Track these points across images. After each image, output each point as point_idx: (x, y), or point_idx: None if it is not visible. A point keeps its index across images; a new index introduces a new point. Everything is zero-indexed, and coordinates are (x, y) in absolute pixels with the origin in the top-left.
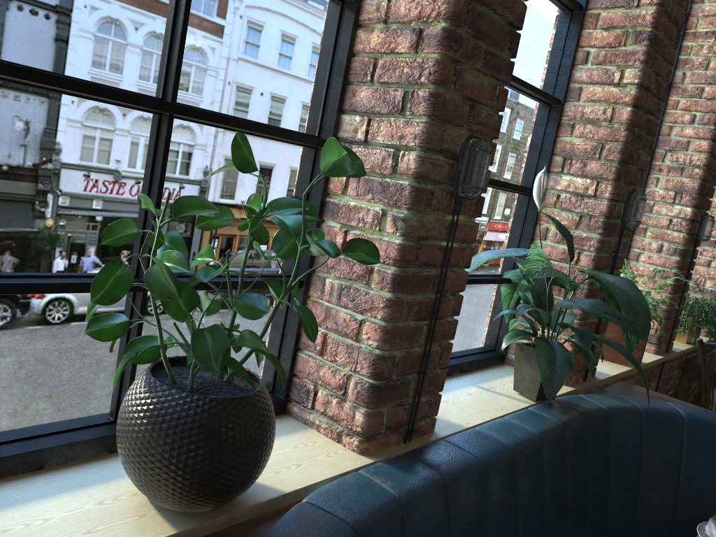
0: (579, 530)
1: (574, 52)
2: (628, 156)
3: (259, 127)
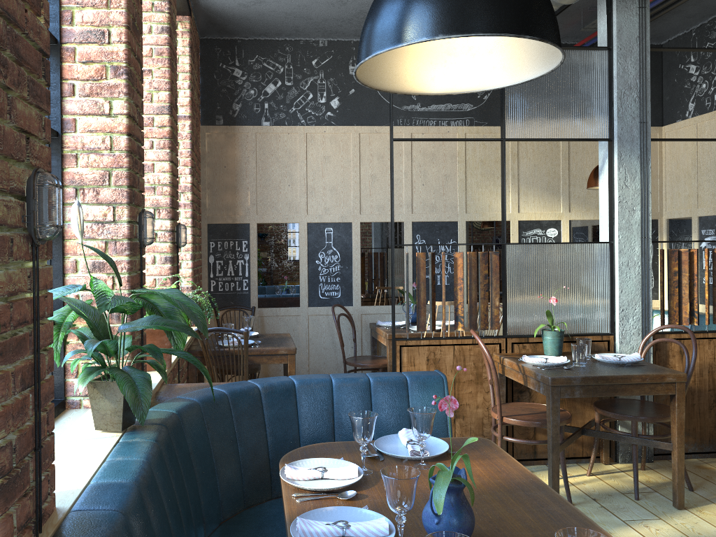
0: (192, 531)
1: (60, 84)
2: (133, 180)
3: None
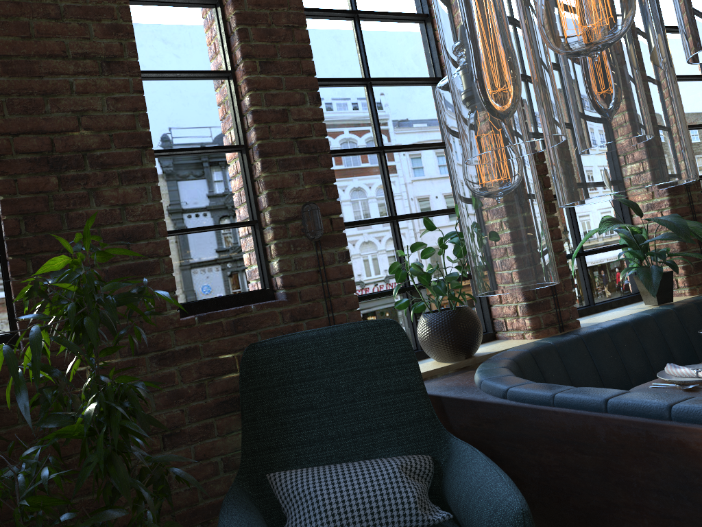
0: None
1: None
2: None
3: (432, 212)
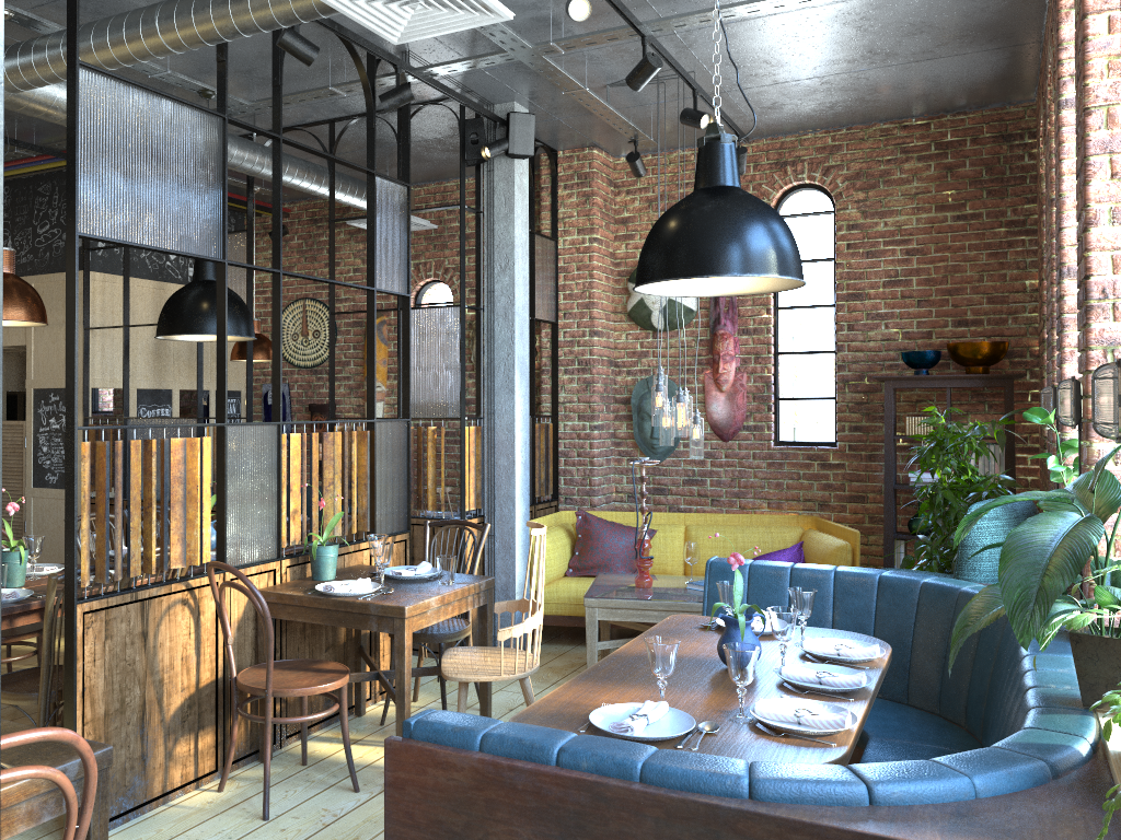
0: None
1: None
2: None
3: None
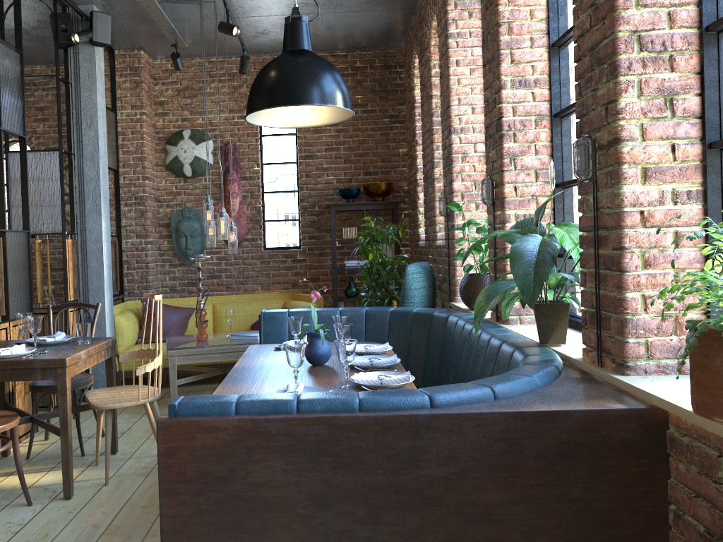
0: None
1: None
2: (580, 109)
3: None
